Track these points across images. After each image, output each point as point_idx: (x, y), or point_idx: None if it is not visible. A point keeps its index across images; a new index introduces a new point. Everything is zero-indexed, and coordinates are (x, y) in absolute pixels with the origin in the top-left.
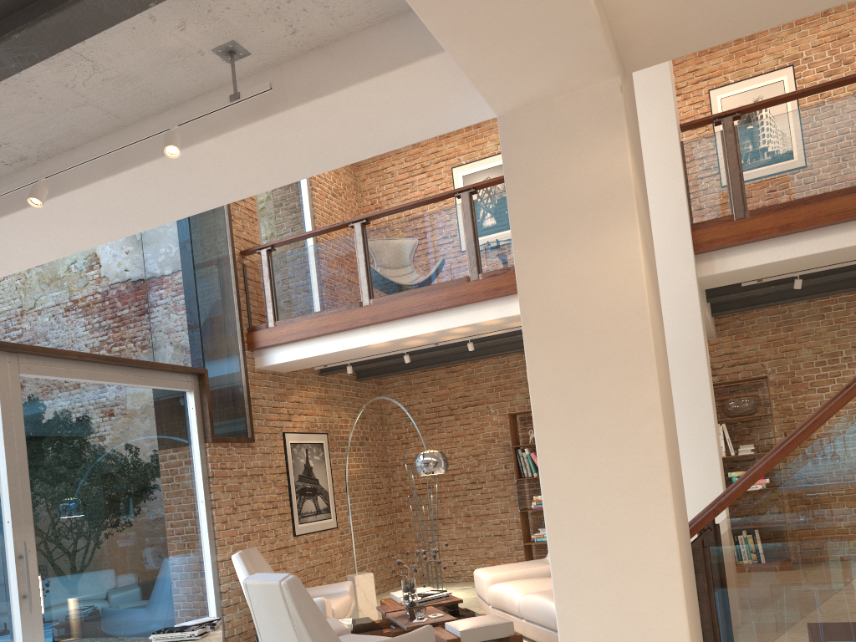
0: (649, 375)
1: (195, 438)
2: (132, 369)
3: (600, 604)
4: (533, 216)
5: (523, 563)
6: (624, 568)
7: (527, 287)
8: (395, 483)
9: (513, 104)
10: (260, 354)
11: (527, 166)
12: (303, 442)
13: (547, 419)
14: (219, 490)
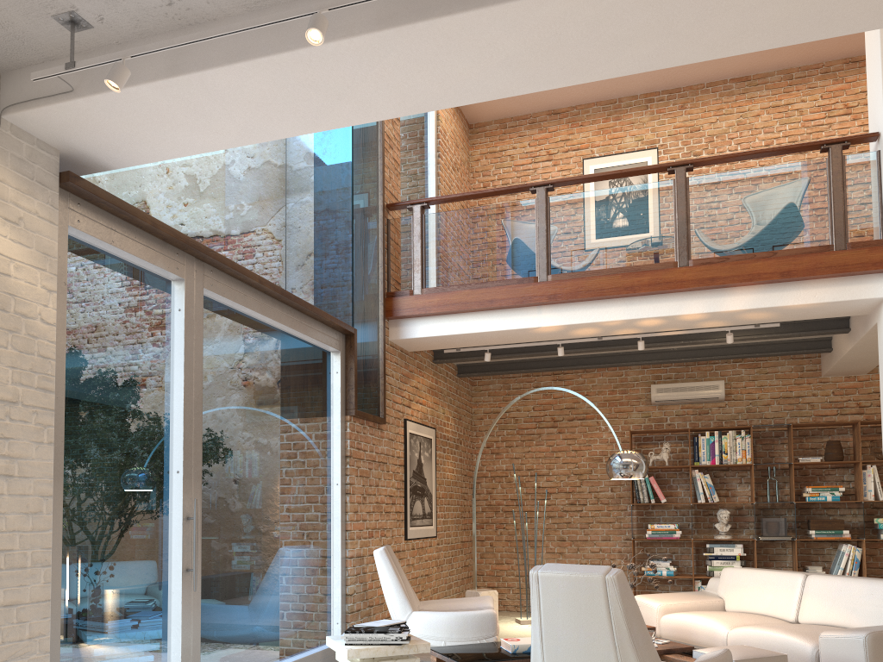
0: None
1: (336, 408)
2: (295, 311)
3: None
4: None
5: (686, 594)
6: None
7: None
8: (479, 496)
9: None
10: (397, 324)
11: None
12: (418, 434)
13: None
14: (354, 473)
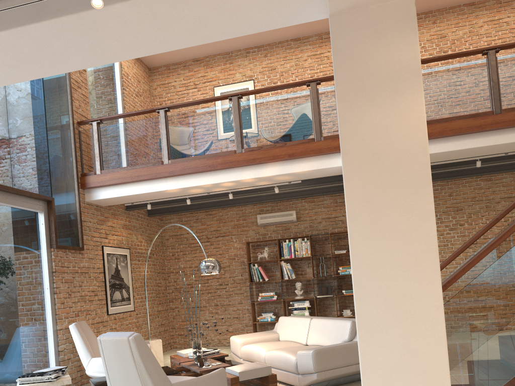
0: (427, 192)
1: (43, 244)
2: (1, 192)
3: (390, 342)
4: (352, 83)
5: (261, 333)
6: (407, 318)
7: (346, 130)
8: (170, 284)
9: (343, 6)
10: (89, 191)
11: (348, 50)
12: (114, 253)
13: (357, 219)
14: (59, 281)
